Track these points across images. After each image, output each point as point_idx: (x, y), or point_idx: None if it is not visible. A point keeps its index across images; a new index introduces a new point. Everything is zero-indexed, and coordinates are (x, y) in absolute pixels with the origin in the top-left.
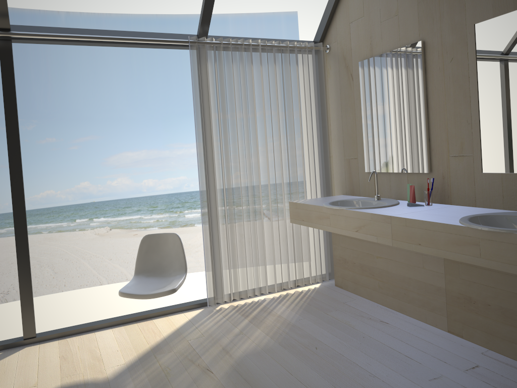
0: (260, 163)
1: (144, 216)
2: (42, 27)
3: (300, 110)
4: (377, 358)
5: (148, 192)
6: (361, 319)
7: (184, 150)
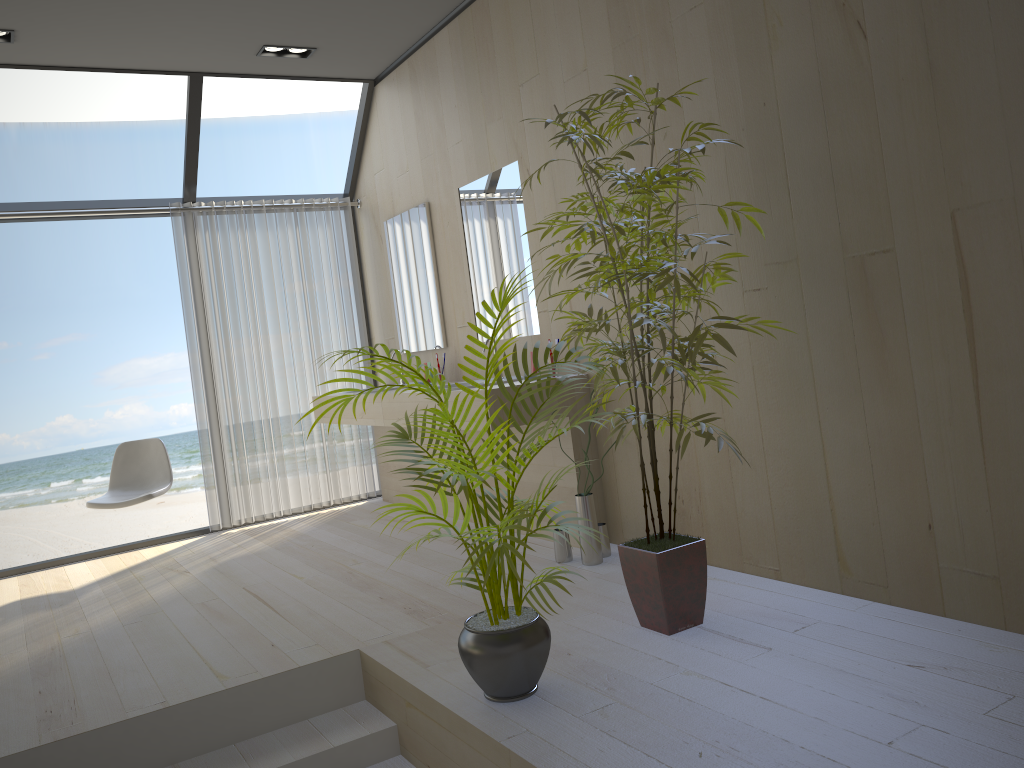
0: (273, 351)
1: (175, 470)
2: None
3: (323, 283)
4: (369, 544)
5: (180, 427)
6: (384, 521)
7: None
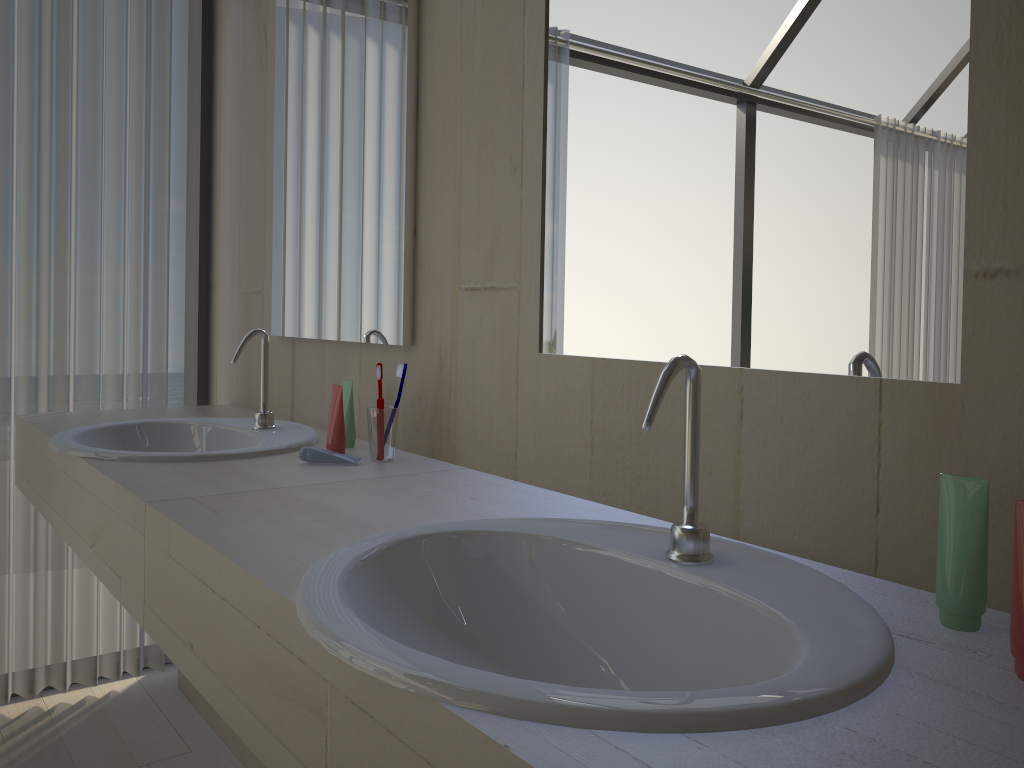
0: None
1: None
2: None
3: (99, 125)
4: None
5: None
6: None
7: None
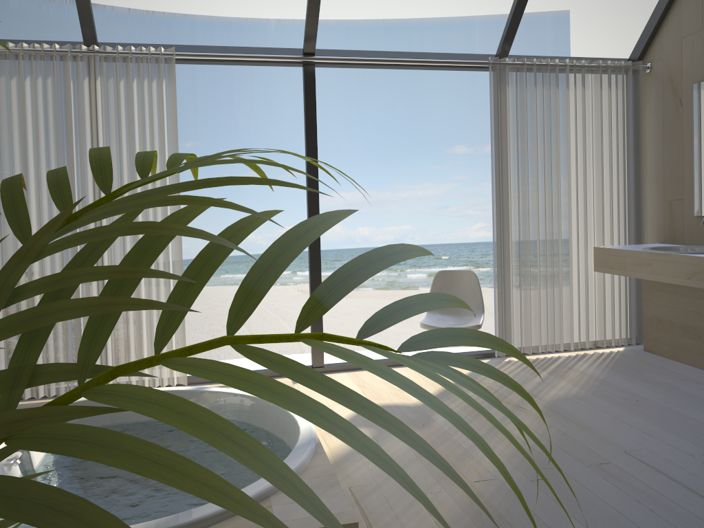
0: (560, 201)
1: None
2: (342, 51)
3: (610, 141)
4: None
5: (362, 243)
6: (686, 381)
7: (409, 192)
